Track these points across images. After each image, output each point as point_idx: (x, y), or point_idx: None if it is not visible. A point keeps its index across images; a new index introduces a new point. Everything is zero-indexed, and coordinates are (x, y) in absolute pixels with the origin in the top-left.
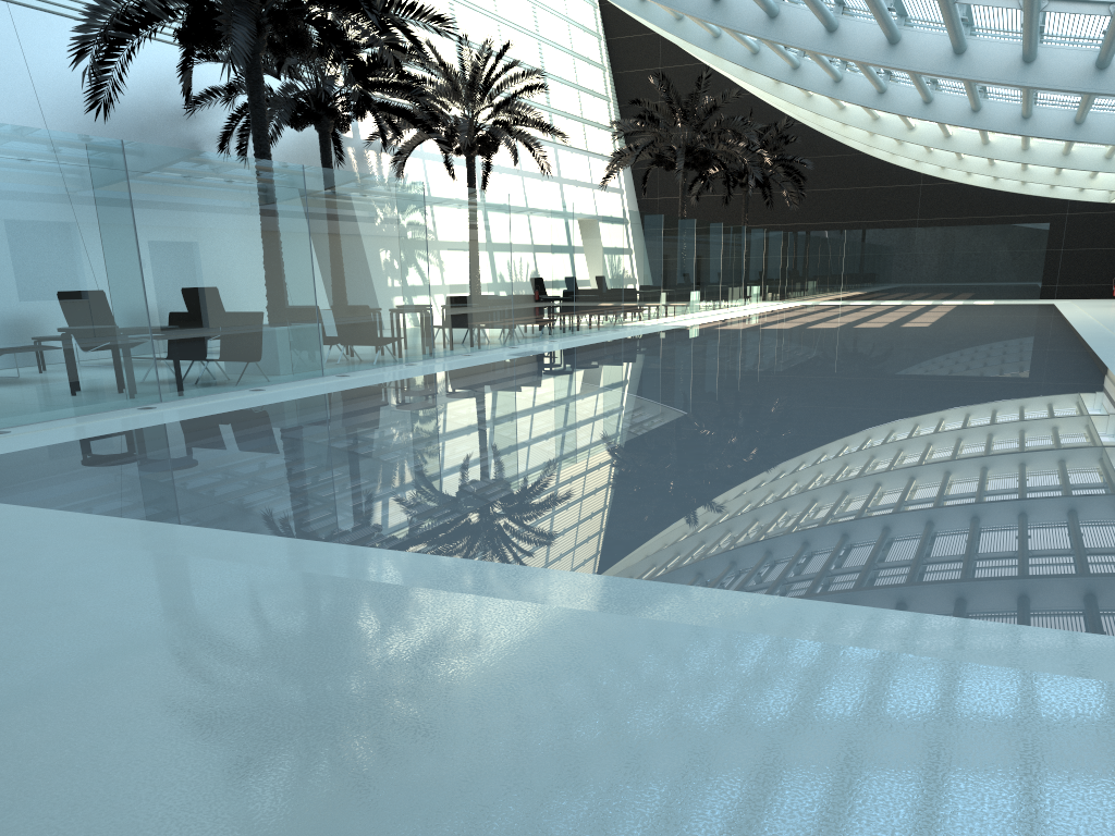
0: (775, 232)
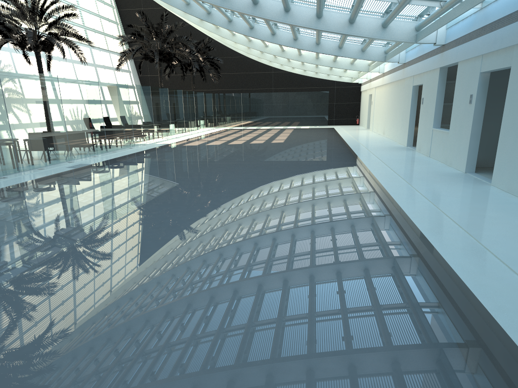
0: (209, 94)
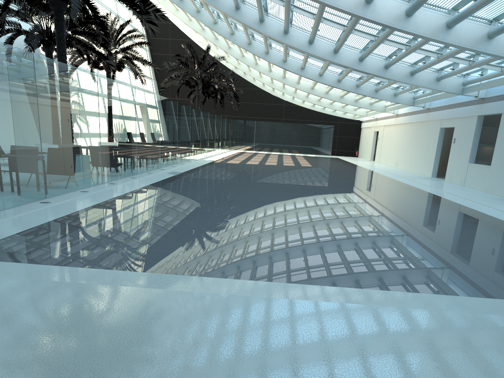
0: (228, 119)
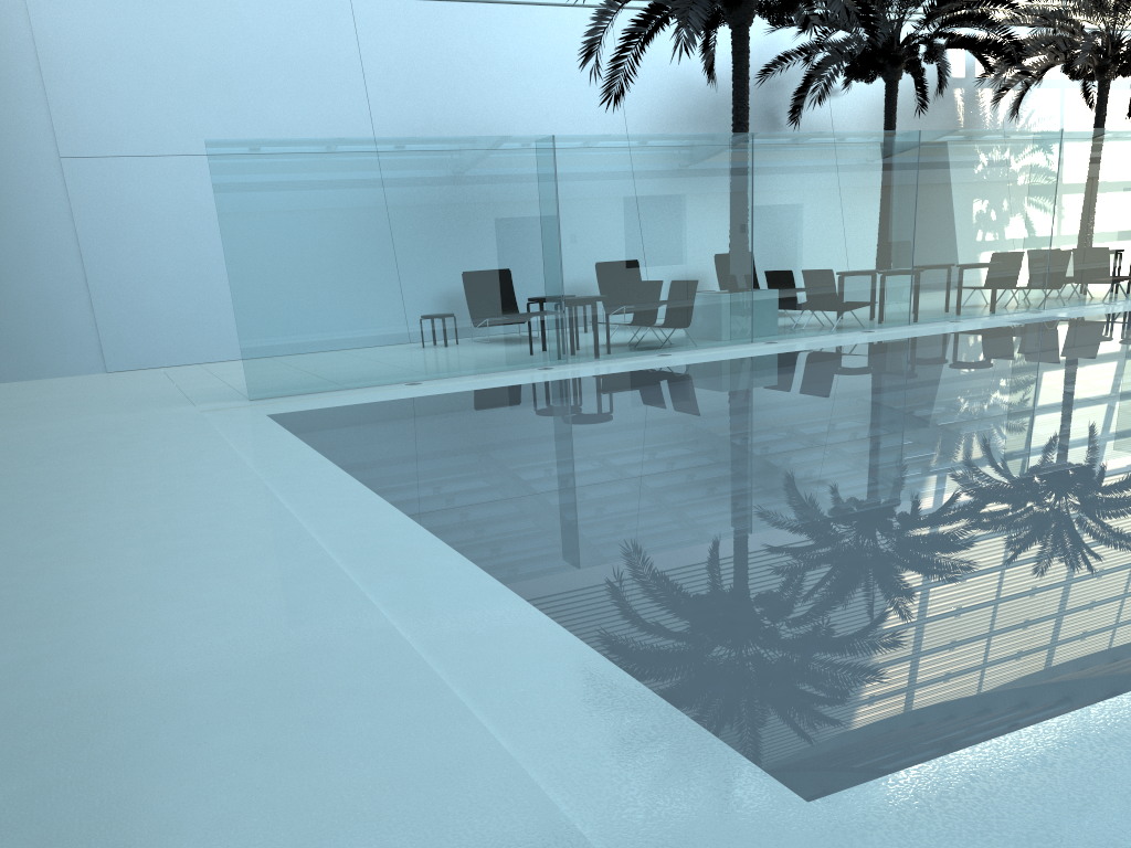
0: None
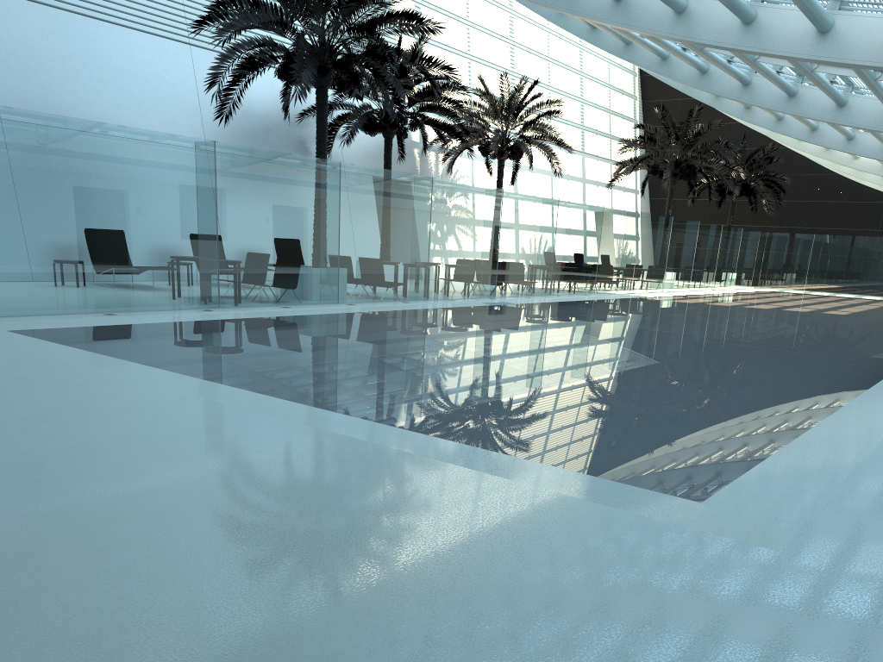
0: (753, 231)
